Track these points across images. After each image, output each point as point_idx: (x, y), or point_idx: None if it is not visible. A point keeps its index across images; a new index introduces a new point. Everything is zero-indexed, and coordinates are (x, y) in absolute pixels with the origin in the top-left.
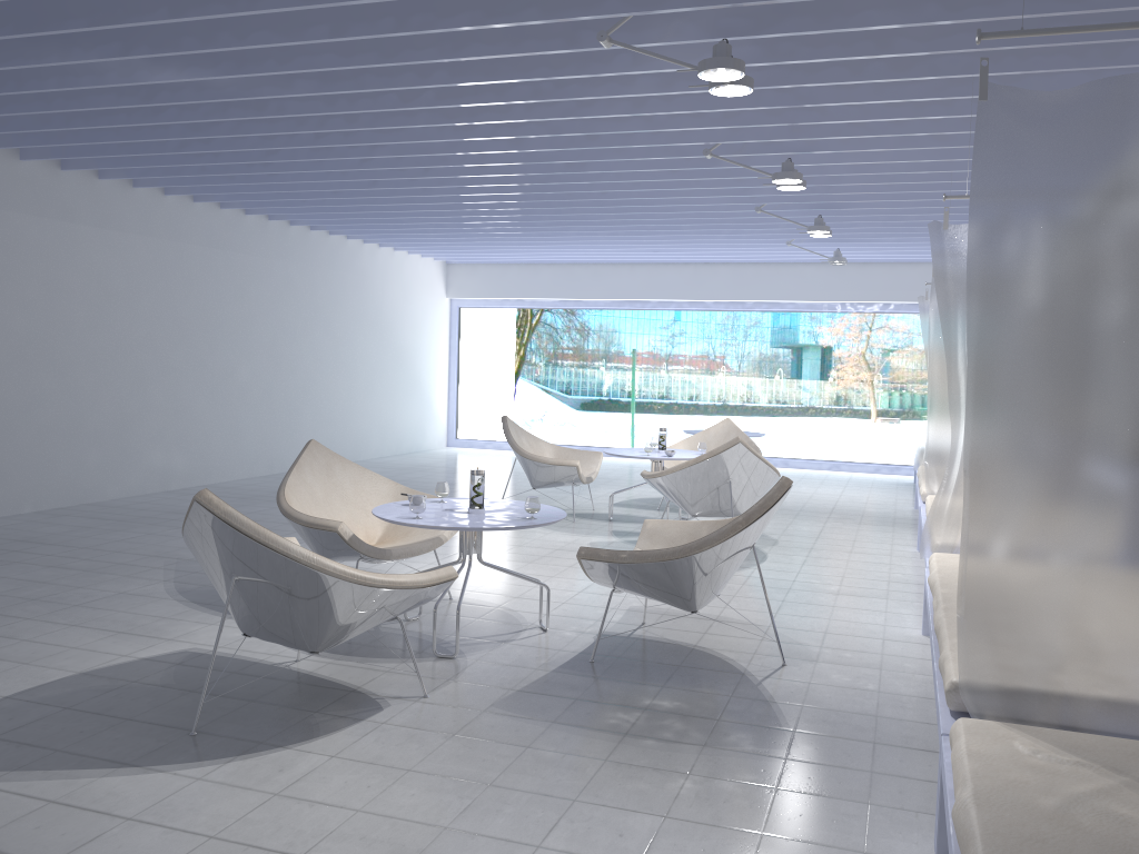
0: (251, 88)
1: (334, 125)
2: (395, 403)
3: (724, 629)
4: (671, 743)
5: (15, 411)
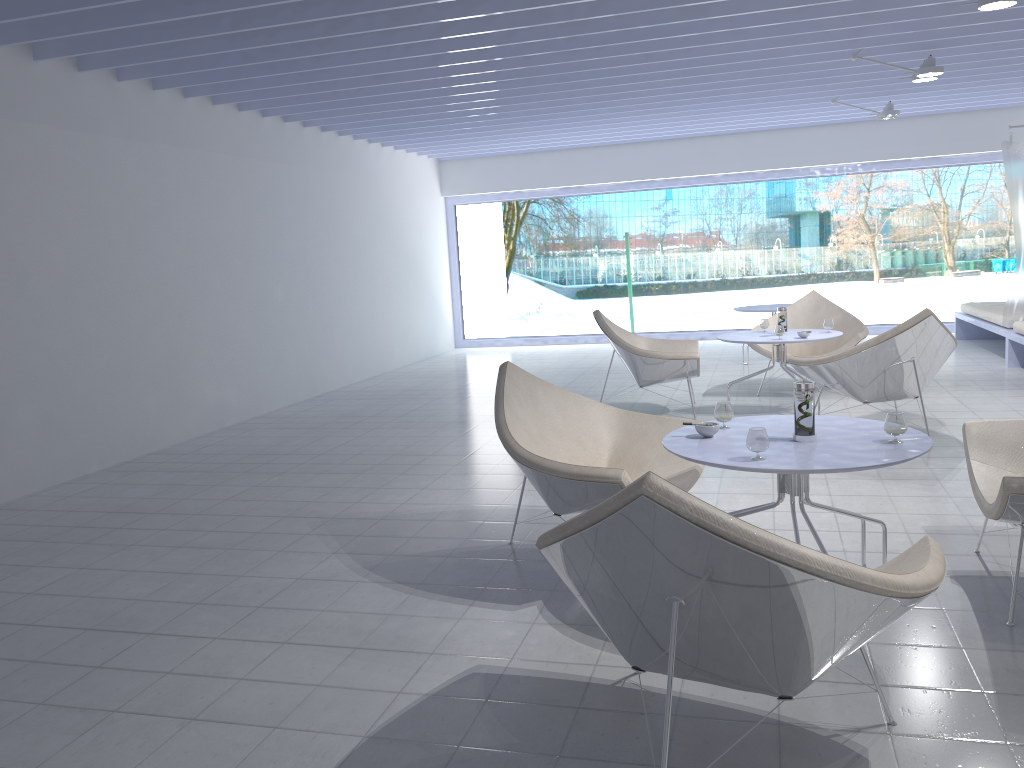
0: None
1: None
2: (410, 309)
3: None
4: None
5: (66, 359)
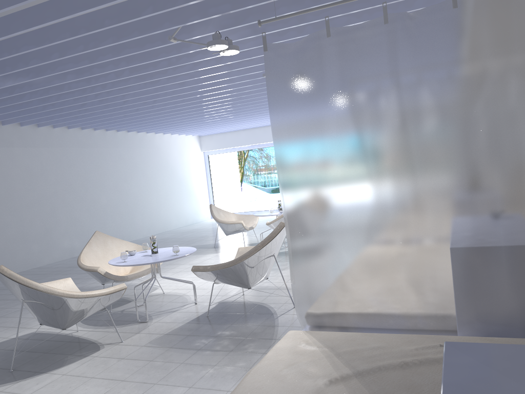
0: (50, 81)
1: (97, 90)
2: (182, 202)
3: (278, 293)
4: (217, 351)
5: None
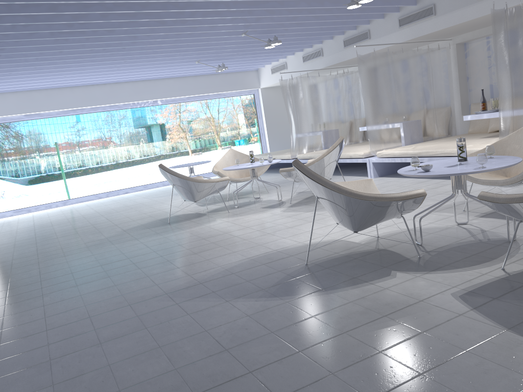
0: None
1: None
2: None
3: None
4: None
5: None
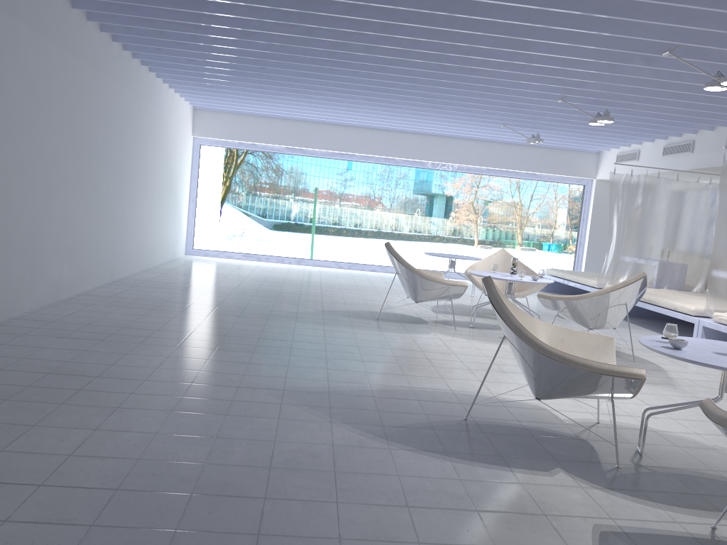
0: None
1: None
2: (167, 219)
3: None
4: None
5: None
